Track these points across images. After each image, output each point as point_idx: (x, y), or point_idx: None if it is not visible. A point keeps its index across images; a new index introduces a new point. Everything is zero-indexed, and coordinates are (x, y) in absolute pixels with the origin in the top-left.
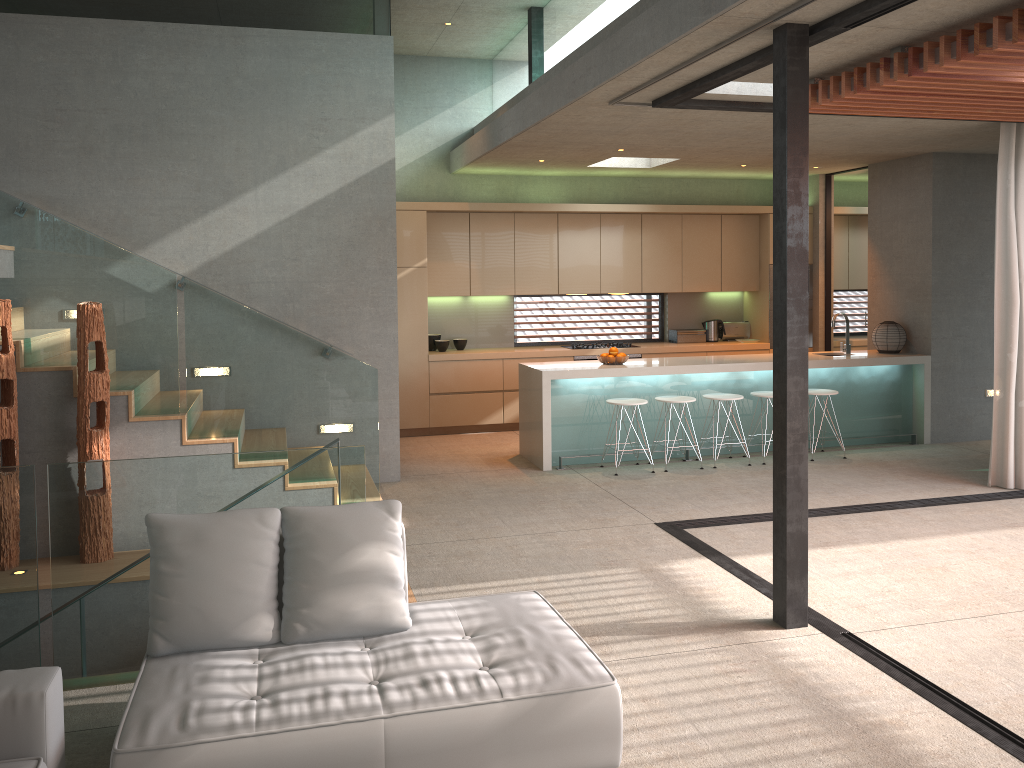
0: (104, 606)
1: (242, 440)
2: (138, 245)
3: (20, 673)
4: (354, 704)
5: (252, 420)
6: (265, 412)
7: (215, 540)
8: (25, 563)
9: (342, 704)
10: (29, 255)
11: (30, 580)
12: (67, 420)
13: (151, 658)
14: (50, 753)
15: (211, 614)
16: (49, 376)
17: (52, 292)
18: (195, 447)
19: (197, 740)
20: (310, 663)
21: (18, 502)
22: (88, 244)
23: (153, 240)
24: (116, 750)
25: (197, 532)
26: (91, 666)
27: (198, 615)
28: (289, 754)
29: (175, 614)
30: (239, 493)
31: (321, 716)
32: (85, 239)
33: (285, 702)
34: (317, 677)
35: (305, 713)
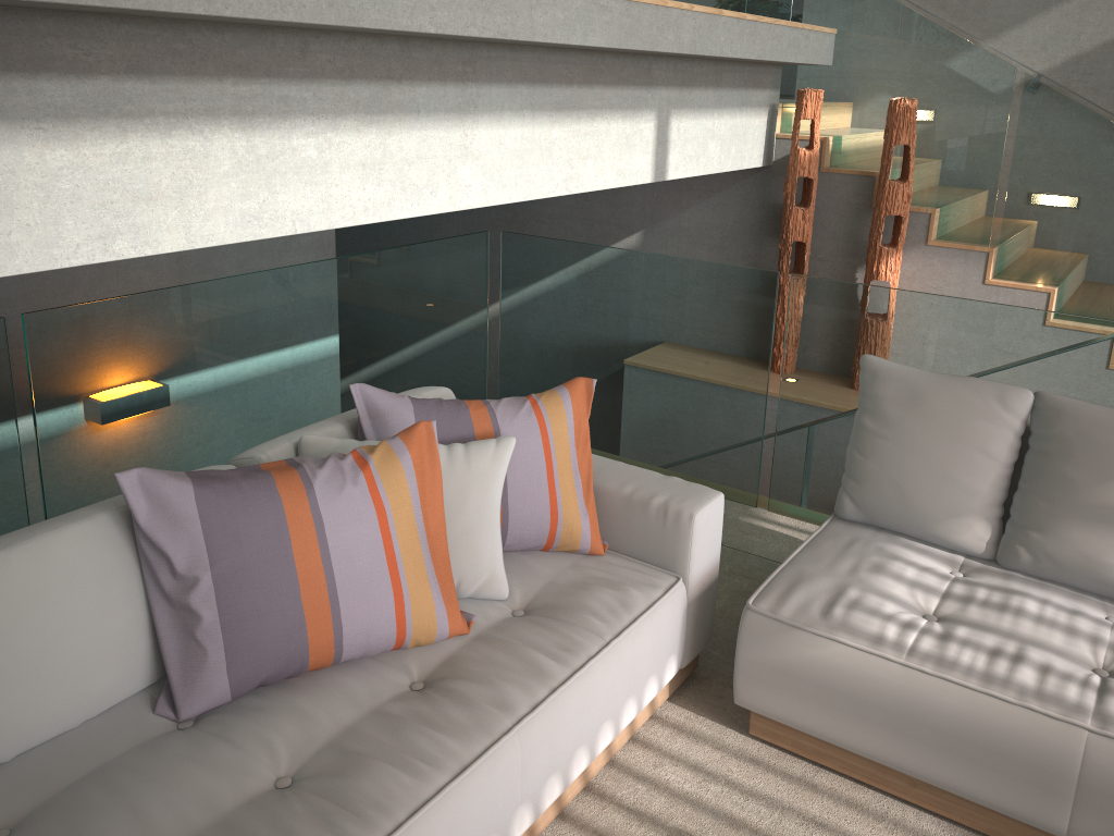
0: (825, 442)
1: (1062, 292)
2: (989, 33)
3: (683, 485)
4: (1050, 690)
5: (1081, 269)
6: (1102, 262)
7: (934, 408)
8: (757, 373)
9: (1033, 681)
10: (851, 40)
11: (759, 392)
12: (861, 232)
13: (837, 518)
14: (692, 577)
15: (910, 495)
16: (850, 180)
17: (868, 84)
18: (999, 289)
19: (833, 636)
20: (1017, 606)
21: (758, 308)
22: (915, 27)
23: (1009, 26)
24: (748, 605)
25: (914, 392)
26: (804, 499)
27: (895, 491)
28: (940, 708)
29: (869, 480)
30: (1002, 357)
31: (996, 683)
32: (913, 21)
33: (957, 641)
34: (1018, 628)
35: (976, 668)
